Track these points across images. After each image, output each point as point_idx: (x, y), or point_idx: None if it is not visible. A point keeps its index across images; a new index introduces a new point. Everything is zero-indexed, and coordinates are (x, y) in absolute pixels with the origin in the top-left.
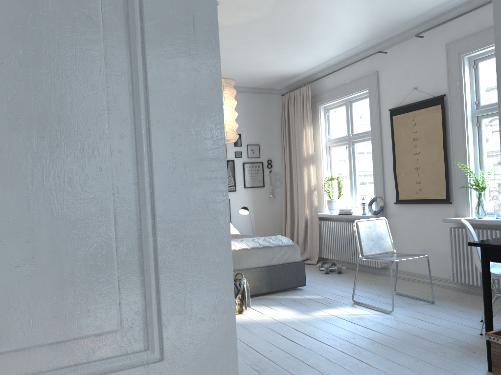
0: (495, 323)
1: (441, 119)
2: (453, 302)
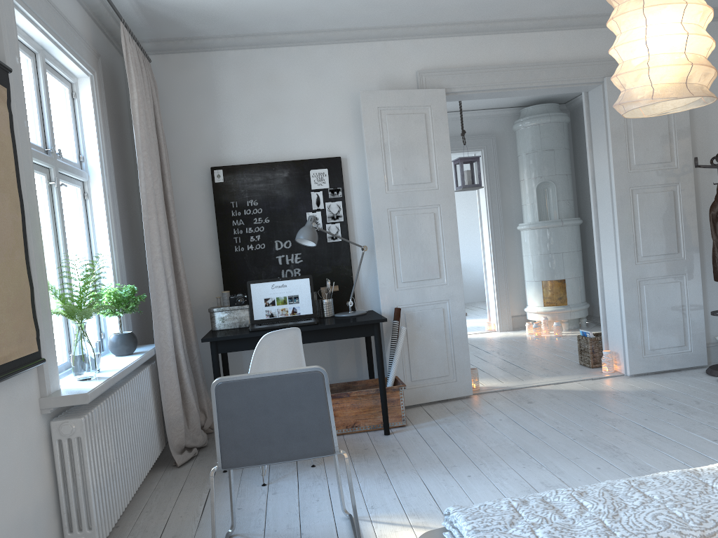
0: (260, 479)
1: (9, 131)
2: (190, 536)
